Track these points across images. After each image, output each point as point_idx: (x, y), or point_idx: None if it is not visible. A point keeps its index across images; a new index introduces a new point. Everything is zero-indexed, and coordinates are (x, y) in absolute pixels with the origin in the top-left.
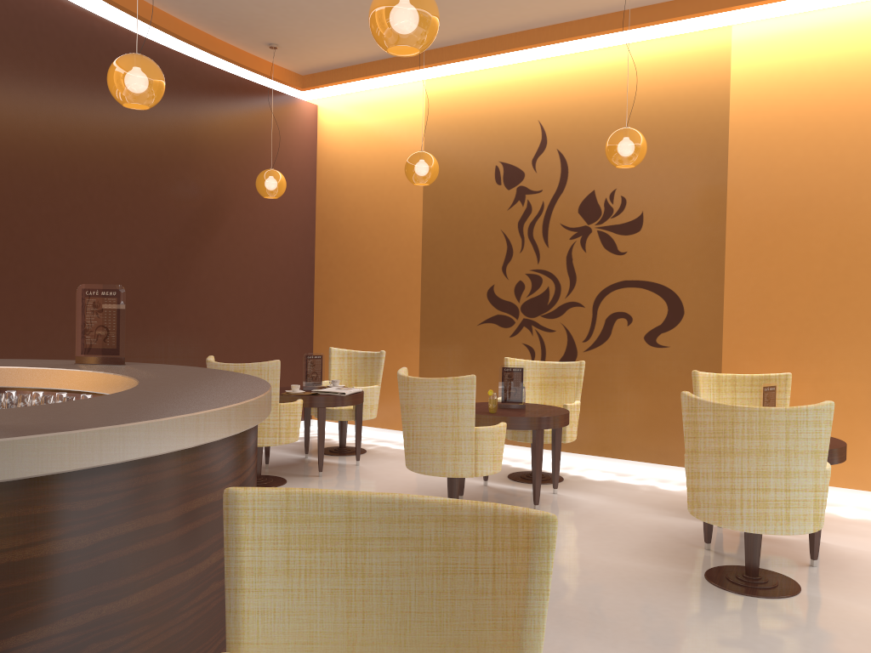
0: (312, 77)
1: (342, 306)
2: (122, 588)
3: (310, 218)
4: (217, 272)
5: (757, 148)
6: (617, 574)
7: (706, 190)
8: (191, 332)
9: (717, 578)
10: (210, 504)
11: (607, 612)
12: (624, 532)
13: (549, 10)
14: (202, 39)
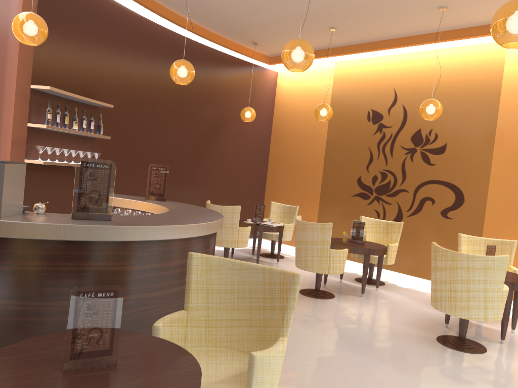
0: (275, 58)
1: (281, 180)
2: (152, 288)
3: (268, 132)
4: (217, 158)
5: (515, 111)
6: (389, 330)
7: (483, 133)
8: (202, 187)
9: (442, 340)
10: None
11: (375, 344)
12: (404, 313)
13: (400, 30)
14: (219, 40)
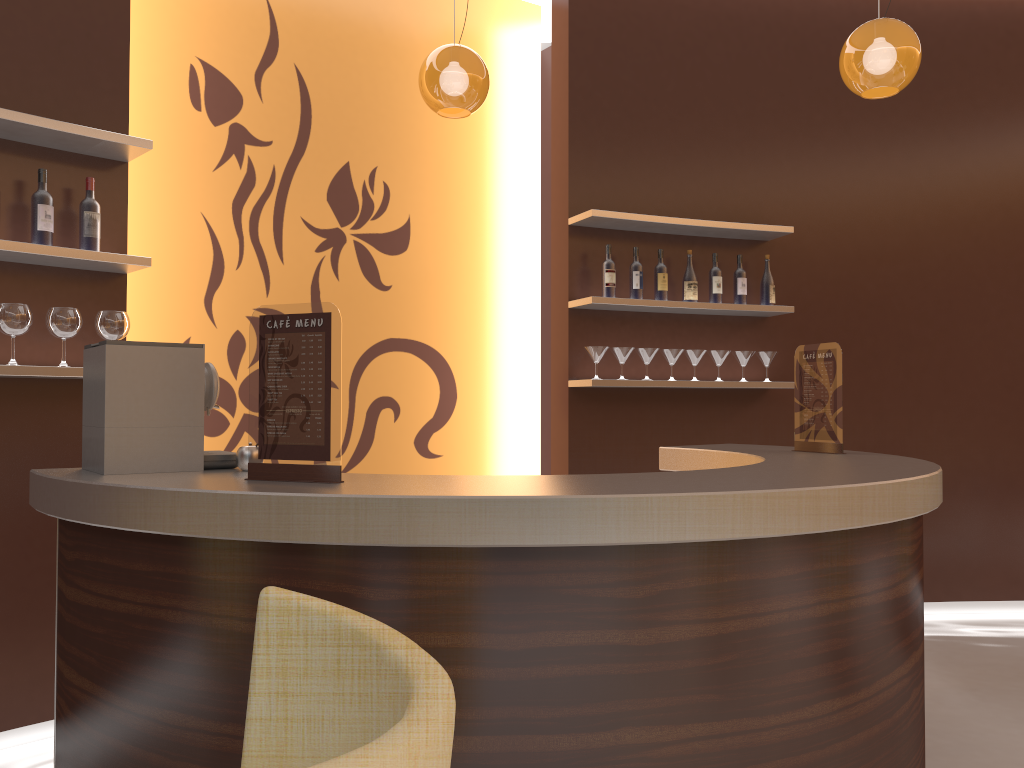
0: None
1: None
2: None
3: None
4: None
5: None
6: None
7: None
8: None
9: None
10: (614, 647)
11: None
12: None
13: None
14: None
